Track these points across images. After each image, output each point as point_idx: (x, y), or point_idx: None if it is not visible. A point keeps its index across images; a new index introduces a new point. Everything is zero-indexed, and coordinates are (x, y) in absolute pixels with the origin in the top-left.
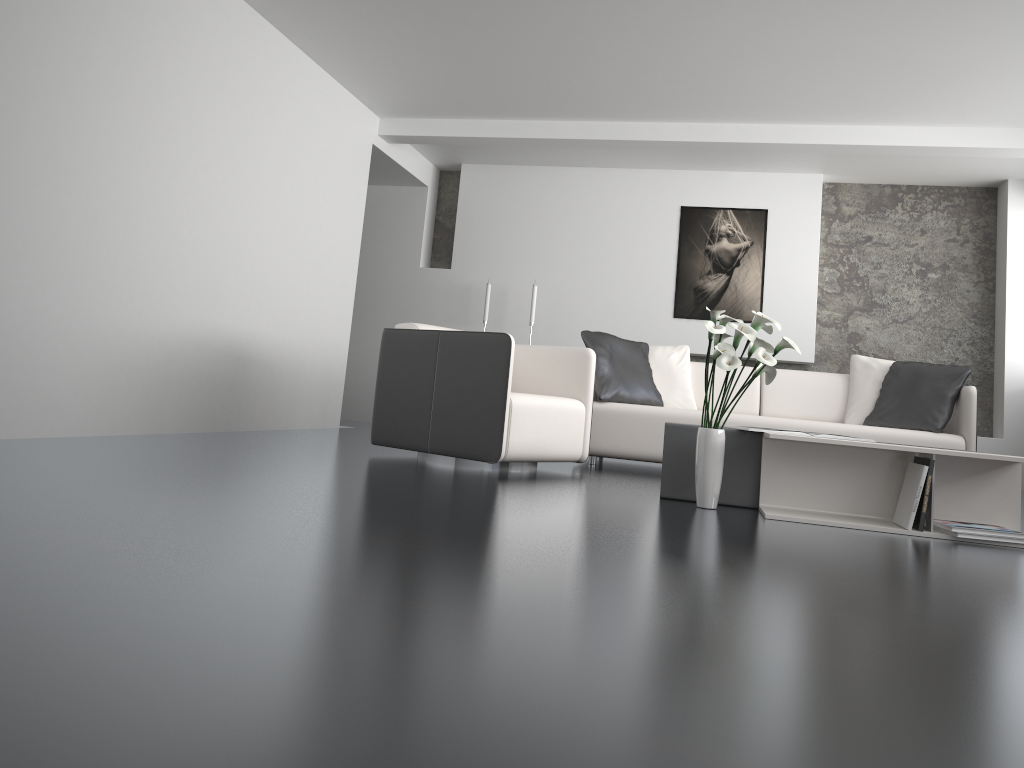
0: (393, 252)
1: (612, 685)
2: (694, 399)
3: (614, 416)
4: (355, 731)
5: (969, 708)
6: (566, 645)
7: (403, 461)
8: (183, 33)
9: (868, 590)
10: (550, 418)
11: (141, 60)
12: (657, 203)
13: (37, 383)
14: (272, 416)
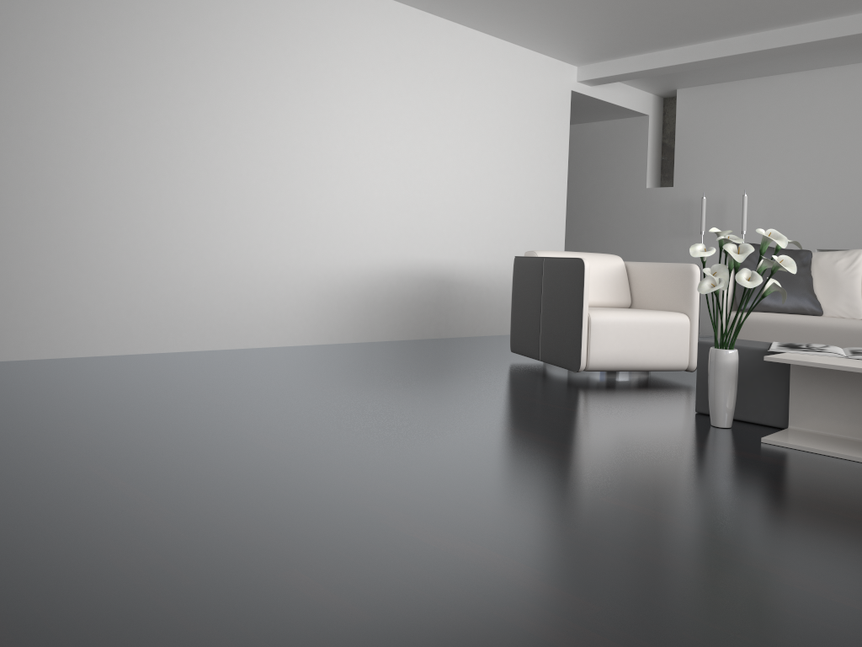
0: (623, 177)
1: (79, 573)
2: None
3: (753, 326)
4: None
5: None
6: (143, 540)
7: (519, 367)
8: (355, 46)
9: (606, 531)
10: (640, 332)
11: (319, 75)
12: None
13: (263, 311)
14: (483, 325)
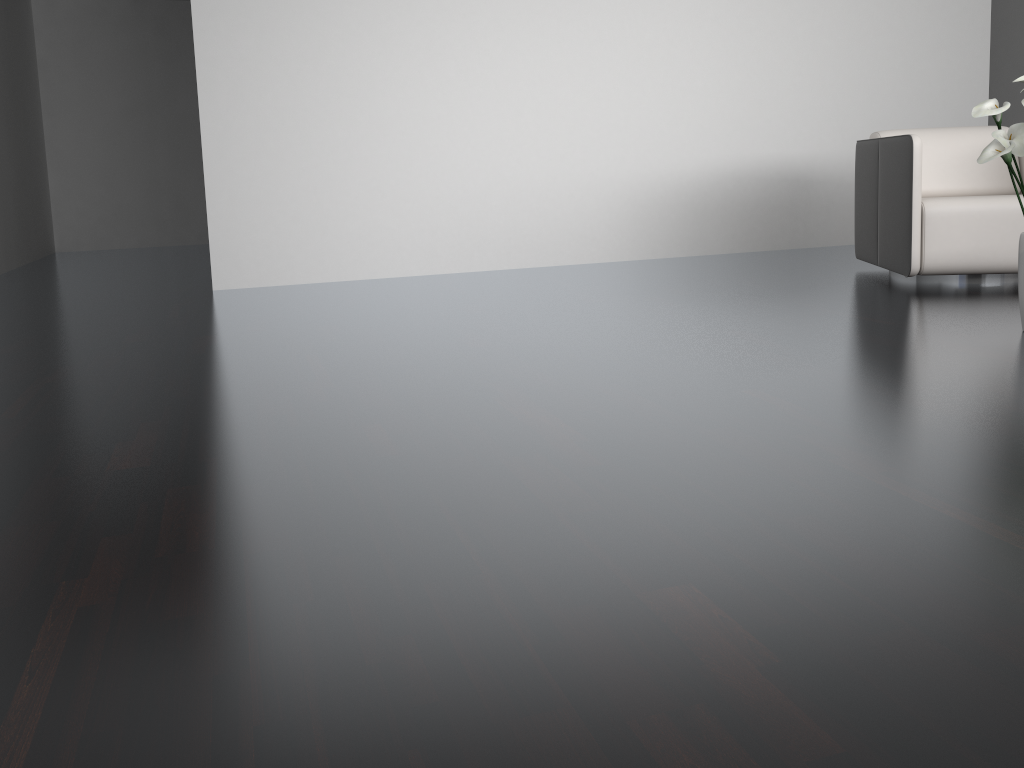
0: None
1: (229, 416)
2: None
3: None
4: (104, 407)
5: (319, 467)
6: (293, 400)
7: (854, 275)
8: None
9: (703, 415)
10: (1002, 223)
11: None
12: None
13: (571, 226)
14: None
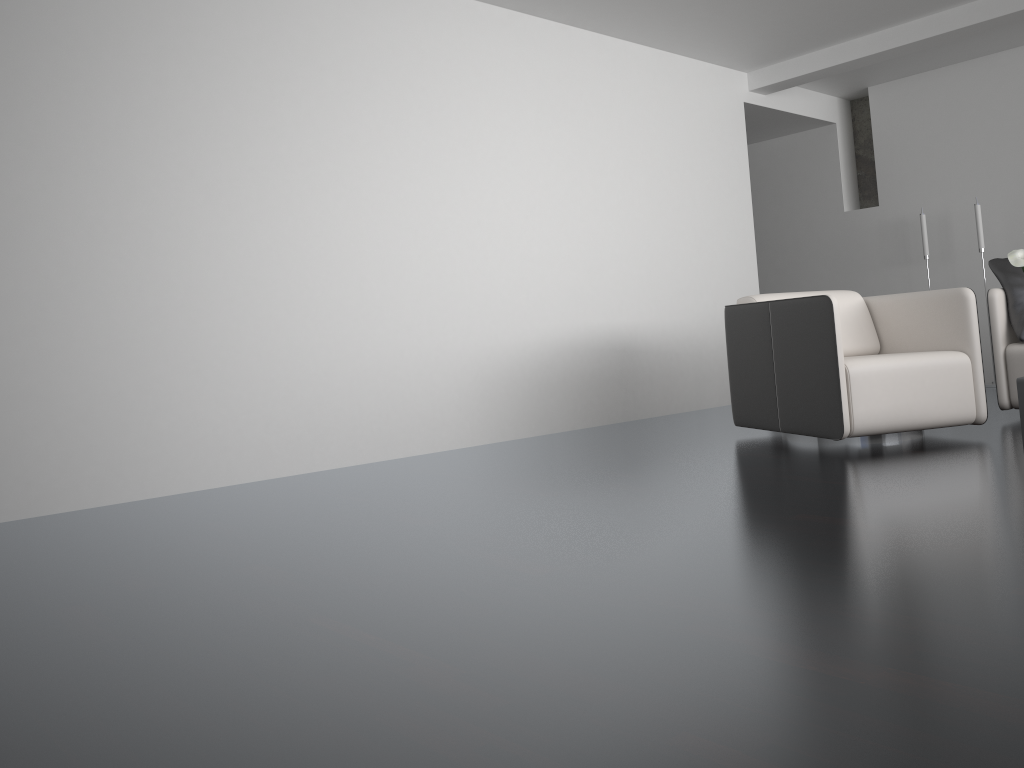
0: (813, 202)
1: (394, 767)
2: None
3: None
4: None
5: None
6: (448, 710)
7: (755, 443)
8: (491, 74)
9: None
10: (912, 380)
11: (454, 113)
12: None
13: (420, 408)
14: (677, 399)
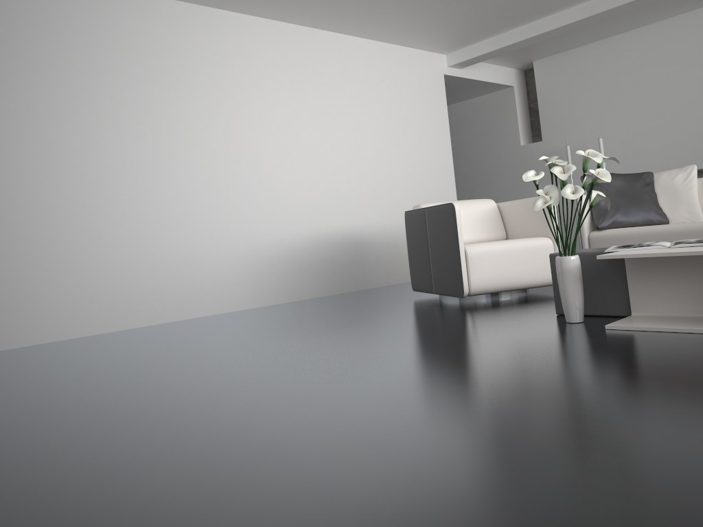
0: (501, 139)
1: None
2: (701, 211)
3: (611, 240)
4: None
5: None
6: (37, 467)
7: (418, 302)
8: (254, 62)
9: (442, 412)
10: (511, 257)
11: (228, 89)
12: (695, 40)
13: (205, 285)
14: (396, 275)
